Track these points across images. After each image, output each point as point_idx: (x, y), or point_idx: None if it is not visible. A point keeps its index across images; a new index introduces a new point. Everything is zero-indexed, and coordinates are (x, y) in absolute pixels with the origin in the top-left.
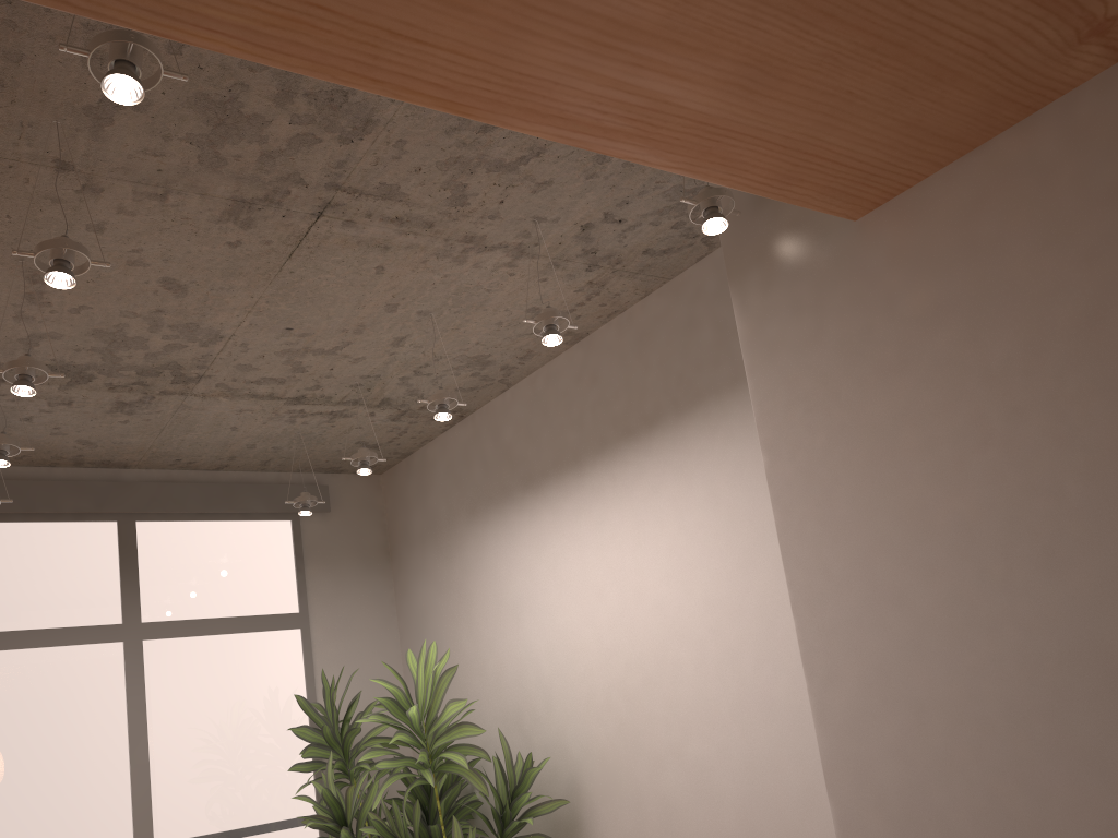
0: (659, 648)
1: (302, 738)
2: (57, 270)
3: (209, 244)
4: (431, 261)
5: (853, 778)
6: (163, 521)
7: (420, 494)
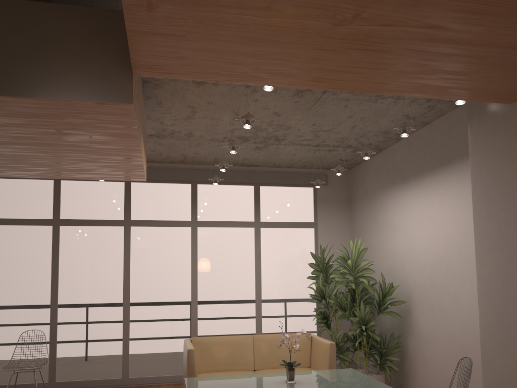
0: (445, 249)
1: (312, 267)
2: (246, 124)
3: (288, 102)
4: (364, 102)
5: (486, 299)
6: (268, 186)
7: (363, 180)
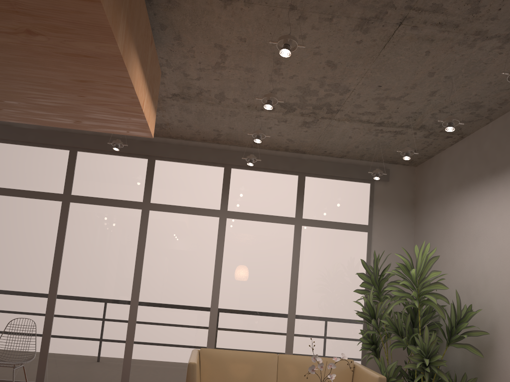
0: None
1: (361, 278)
2: (284, 48)
3: (348, 43)
4: (455, 47)
5: None
6: (316, 177)
7: (434, 176)
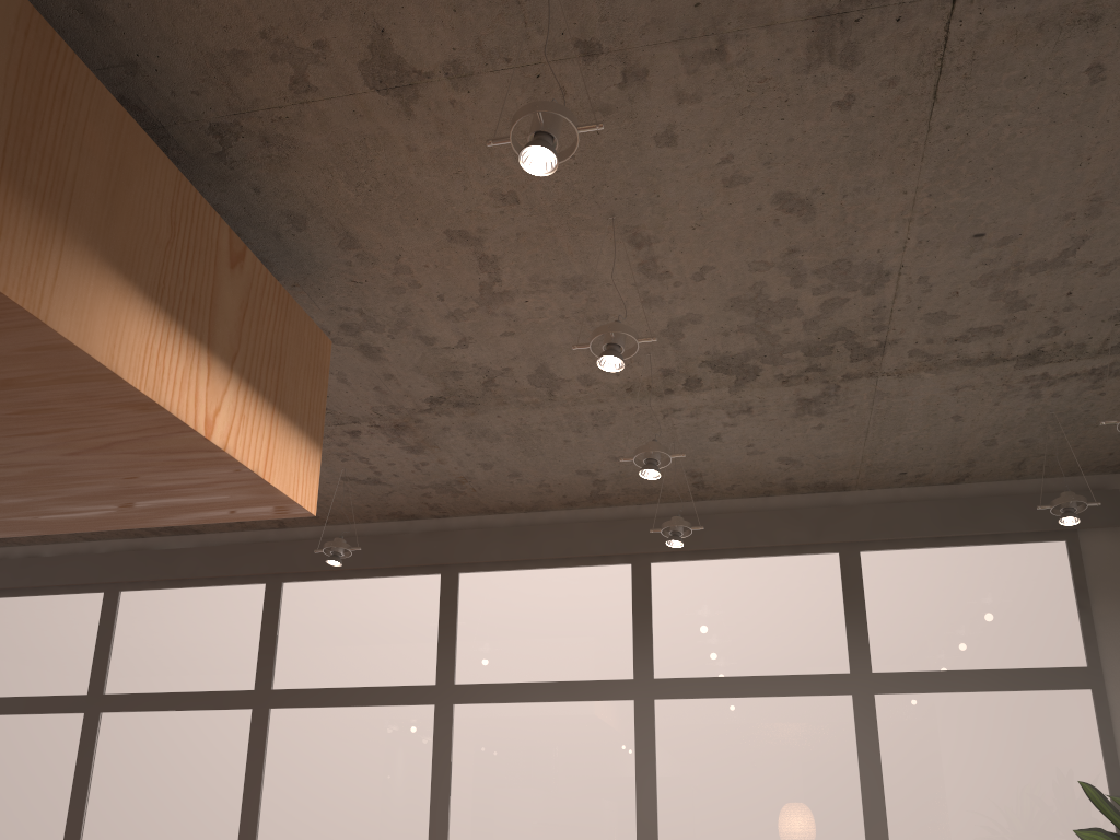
0: None
1: None
2: (528, 145)
3: (811, 117)
4: None
5: None
6: (891, 549)
7: None
